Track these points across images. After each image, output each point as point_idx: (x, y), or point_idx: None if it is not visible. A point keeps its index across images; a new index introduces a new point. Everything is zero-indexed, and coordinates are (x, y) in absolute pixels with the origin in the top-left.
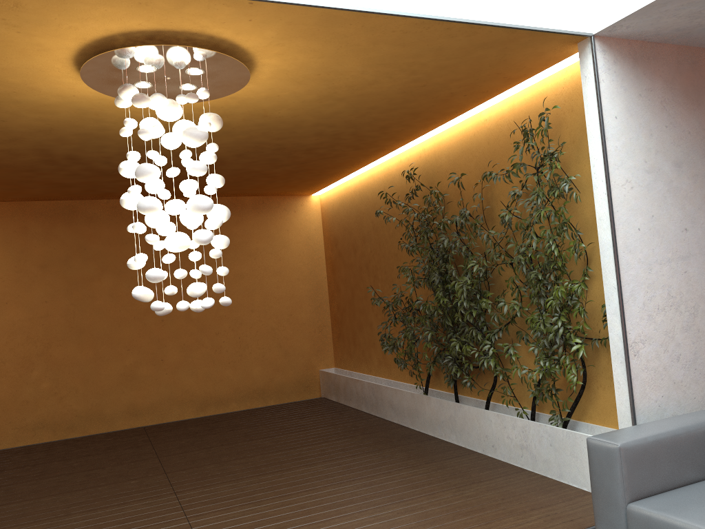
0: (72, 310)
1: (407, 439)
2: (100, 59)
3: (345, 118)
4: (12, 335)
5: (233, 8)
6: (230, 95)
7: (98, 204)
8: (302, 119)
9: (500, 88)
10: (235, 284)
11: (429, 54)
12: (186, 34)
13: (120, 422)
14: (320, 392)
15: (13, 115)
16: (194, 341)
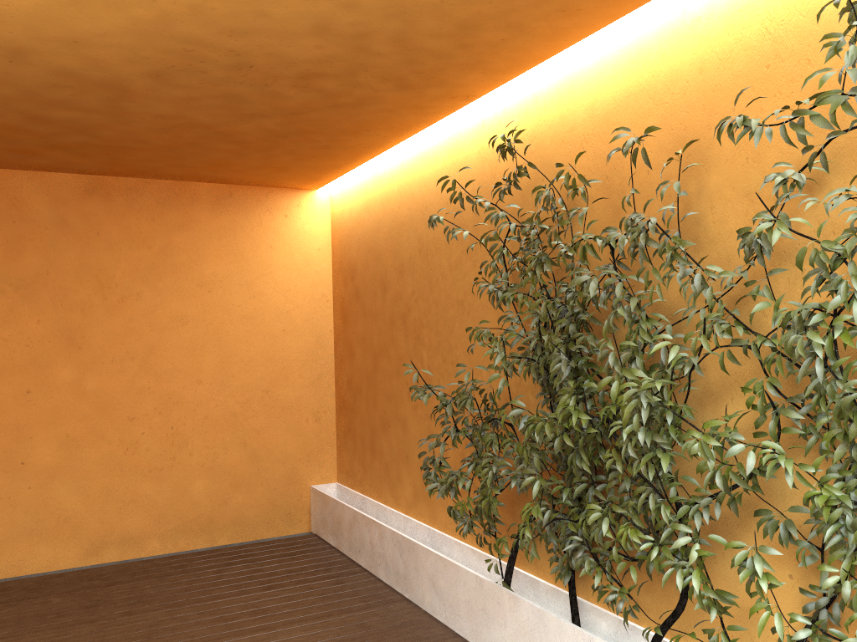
0: None
1: None
2: None
3: None
4: None
5: None
6: None
7: None
8: None
9: None
10: (171, 333)
11: None
12: None
13: None
14: (310, 523)
15: None
16: (87, 432)
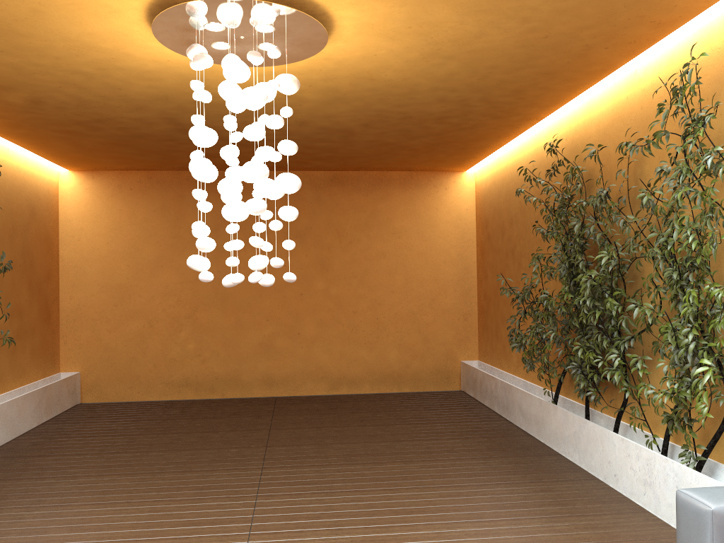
0: (218, 278)
1: (525, 451)
2: (164, 18)
3: (465, 80)
4: (165, 297)
5: None
6: (323, 55)
7: None
8: (415, 82)
9: (651, 37)
10: (377, 262)
11: None
12: None
13: (256, 390)
14: (460, 384)
15: (125, 82)
16: (331, 318)
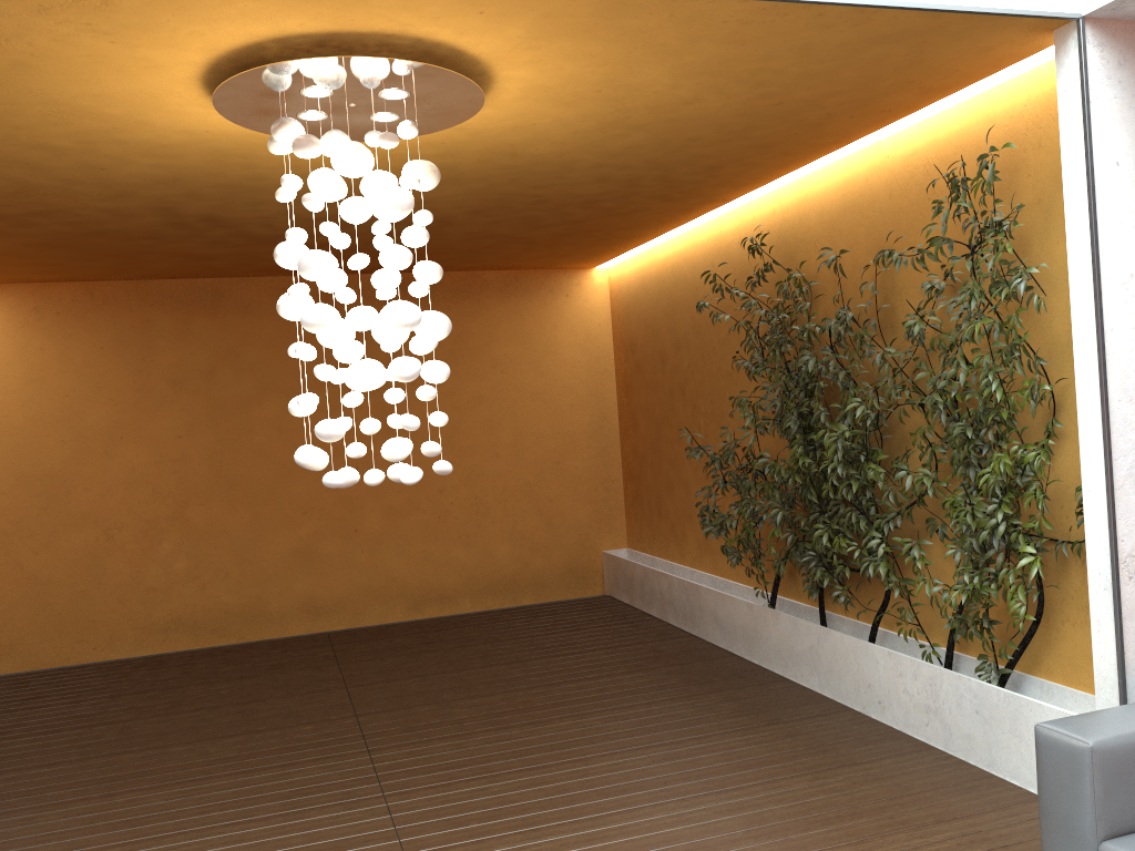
0: (219, 451)
1: (739, 679)
2: (242, 80)
3: (647, 155)
4: (131, 488)
5: None
6: (455, 125)
7: (257, 284)
8: (574, 158)
9: (912, 104)
10: (470, 412)
11: (787, 55)
12: (377, 37)
13: (293, 624)
14: (603, 586)
15: (117, 160)
16: (405, 502)
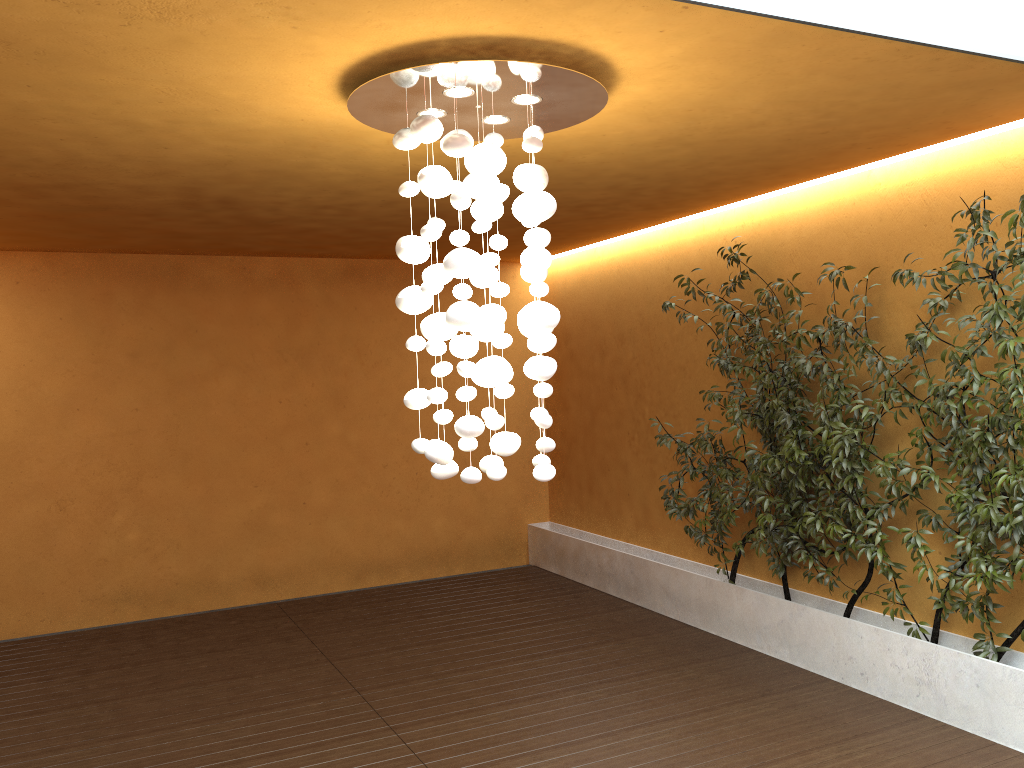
0: (175, 424)
1: (708, 650)
2: (401, 75)
3: (672, 168)
4: (86, 459)
5: (652, 13)
6: None
7: (218, 262)
8: (608, 167)
9: (927, 141)
10: None
11: (875, 91)
12: (547, 45)
13: (241, 594)
14: (527, 557)
15: (187, 141)
16: (351, 477)
